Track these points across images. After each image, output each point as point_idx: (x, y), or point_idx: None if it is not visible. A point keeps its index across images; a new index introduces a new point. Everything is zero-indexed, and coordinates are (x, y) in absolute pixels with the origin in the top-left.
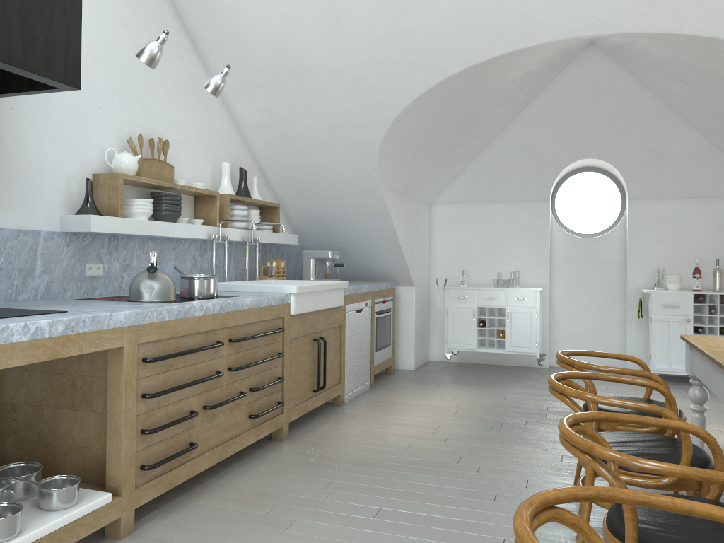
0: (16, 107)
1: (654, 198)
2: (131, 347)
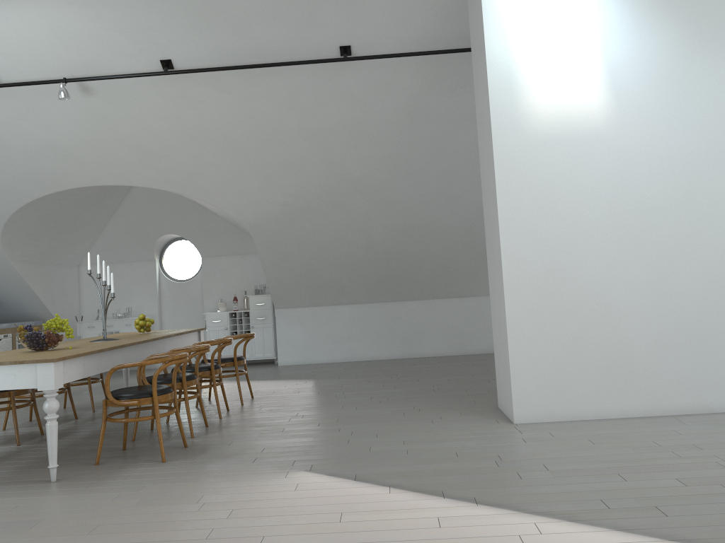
0: None
1: (216, 255)
2: None
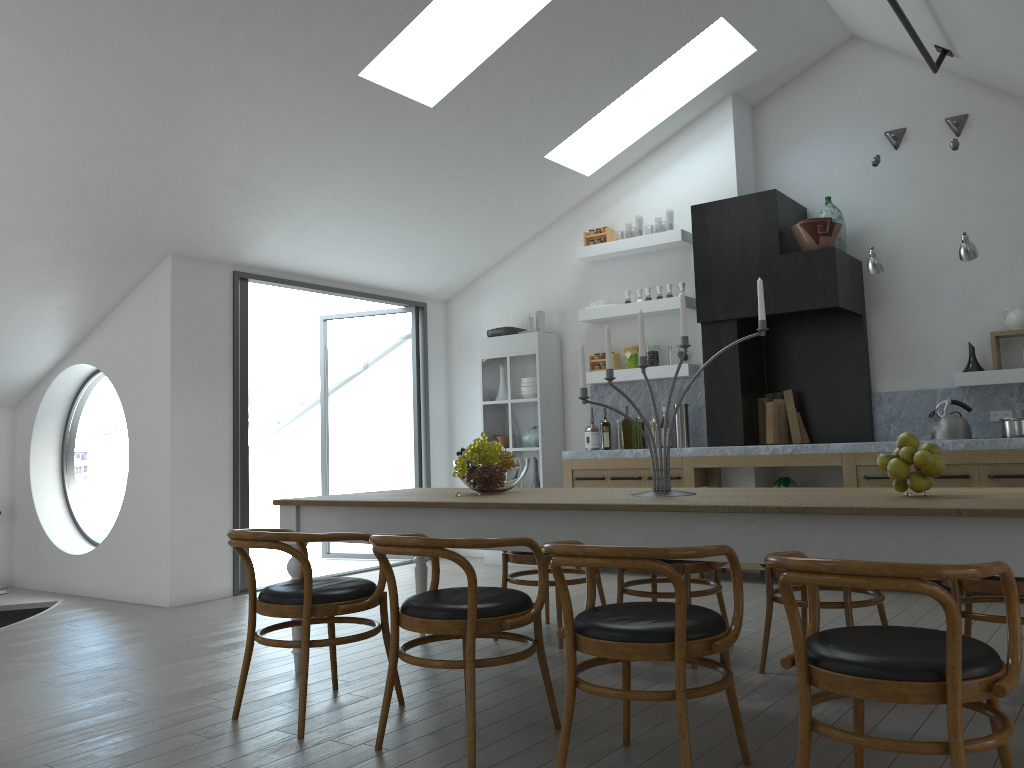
0: (908, 305)
1: None
2: (848, 466)
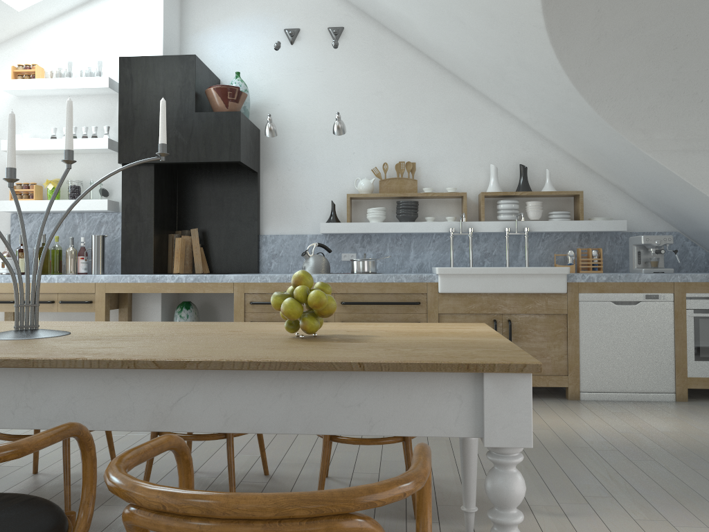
0: (292, 168)
1: None
2: (239, 294)
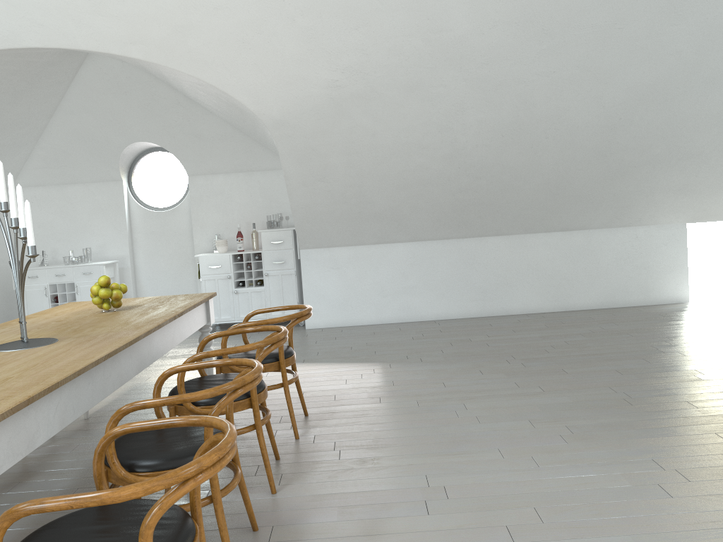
0: None
1: (209, 173)
2: None
